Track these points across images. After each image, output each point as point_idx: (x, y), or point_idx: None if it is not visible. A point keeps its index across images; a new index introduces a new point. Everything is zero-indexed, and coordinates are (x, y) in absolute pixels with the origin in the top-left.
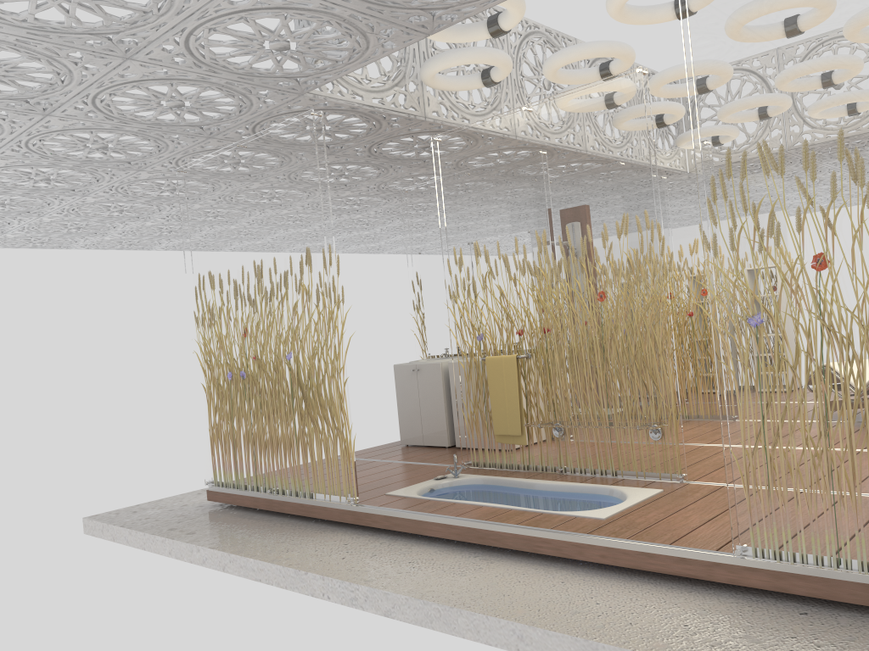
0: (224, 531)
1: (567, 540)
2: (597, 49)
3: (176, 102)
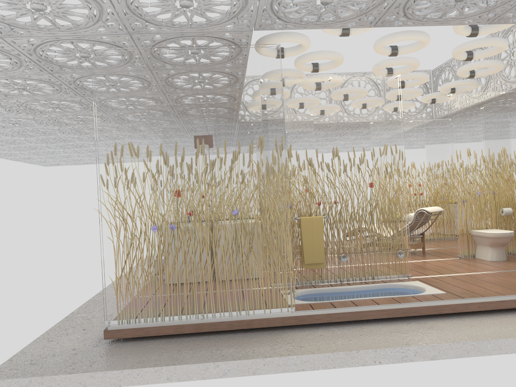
0: (200, 351)
1: (459, 303)
2: (339, 57)
3: (191, 4)
